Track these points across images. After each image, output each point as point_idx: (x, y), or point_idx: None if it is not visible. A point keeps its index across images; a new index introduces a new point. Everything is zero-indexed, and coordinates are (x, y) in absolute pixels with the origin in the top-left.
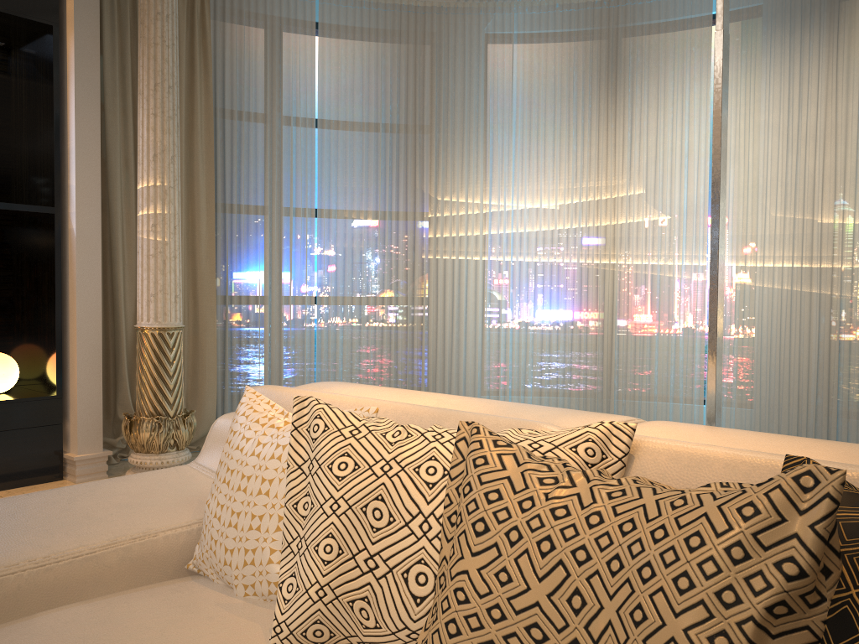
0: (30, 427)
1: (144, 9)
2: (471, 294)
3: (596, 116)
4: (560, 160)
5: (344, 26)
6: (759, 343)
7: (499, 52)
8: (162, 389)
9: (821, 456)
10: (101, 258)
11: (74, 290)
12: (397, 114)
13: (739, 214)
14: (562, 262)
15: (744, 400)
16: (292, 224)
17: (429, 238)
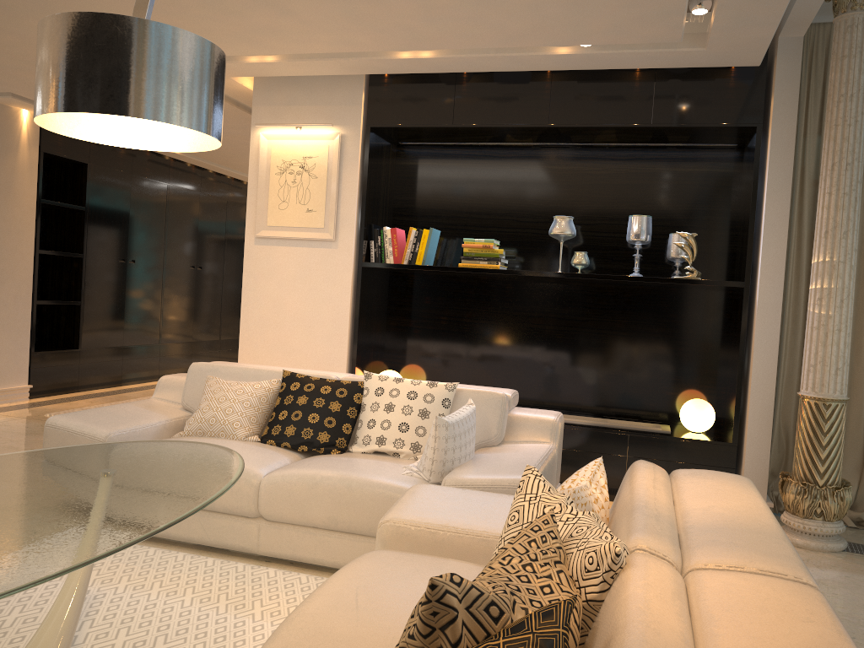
0: (706, 464)
1: (829, 94)
2: None
3: None
4: None
5: None
6: None
7: None
8: (812, 457)
9: (730, 645)
10: (779, 327)
11: (752, 354)
12: None
13: None
14: None
15: None
16: None
17: None
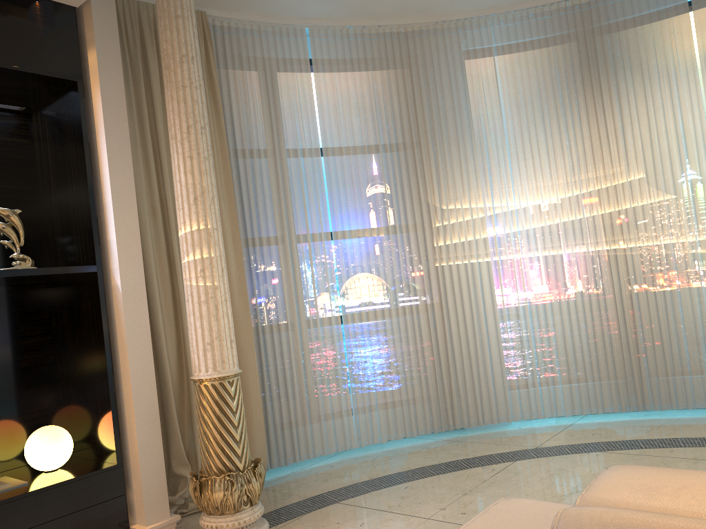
0: (94, 504)
1: (169, 54)
2: (488, 295)
3: (584, 111)
4: (555, 156)
5: (335, 58)
6: None
7: (481, 64)
8: (229, 442)
9: None
10: (147, 311)
11: (124, 349)
12: (393, 133)
13: None
14: (572, 253)
15: None
16: (311, 250)
17: (440, 246)
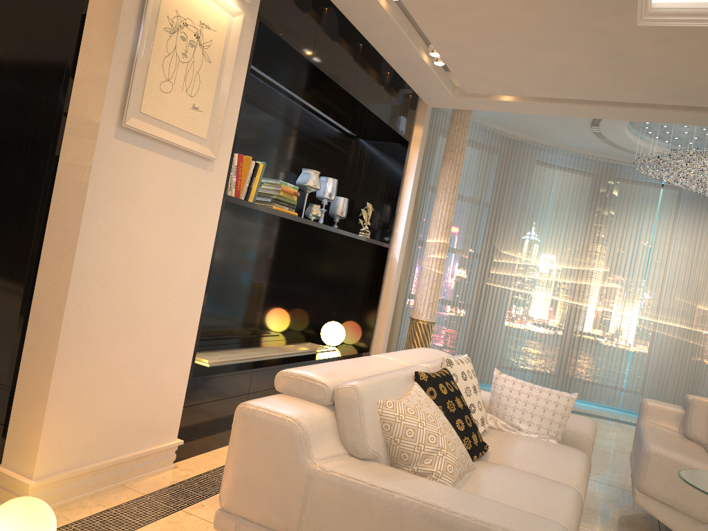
0: None
1: (456, 144)
2: (507, 309)
3: (590, 223)
4: (567, 243)
5: (475, 142)
6: (658, 363)
7: (546, 175)
8: None
9: None
10: (400, 275)
11: (389, 293)
12: (489, 198)
13: (657, 294)
14: (558, 300)
15: (644, 391)
16: None
17: (492, 273)
